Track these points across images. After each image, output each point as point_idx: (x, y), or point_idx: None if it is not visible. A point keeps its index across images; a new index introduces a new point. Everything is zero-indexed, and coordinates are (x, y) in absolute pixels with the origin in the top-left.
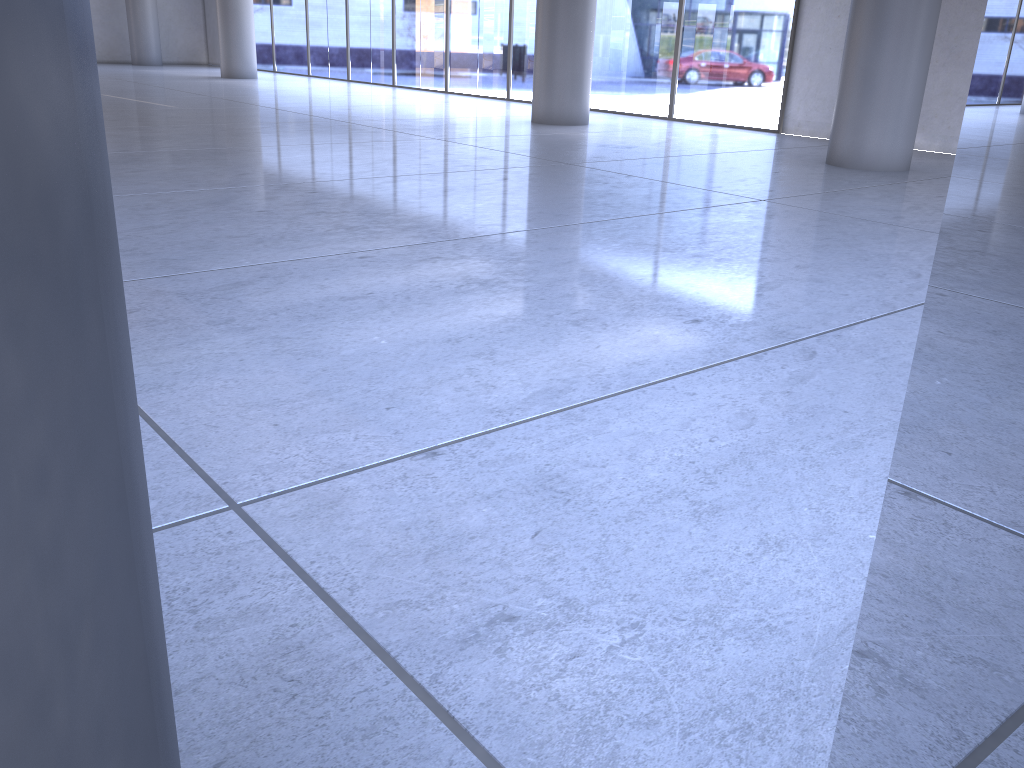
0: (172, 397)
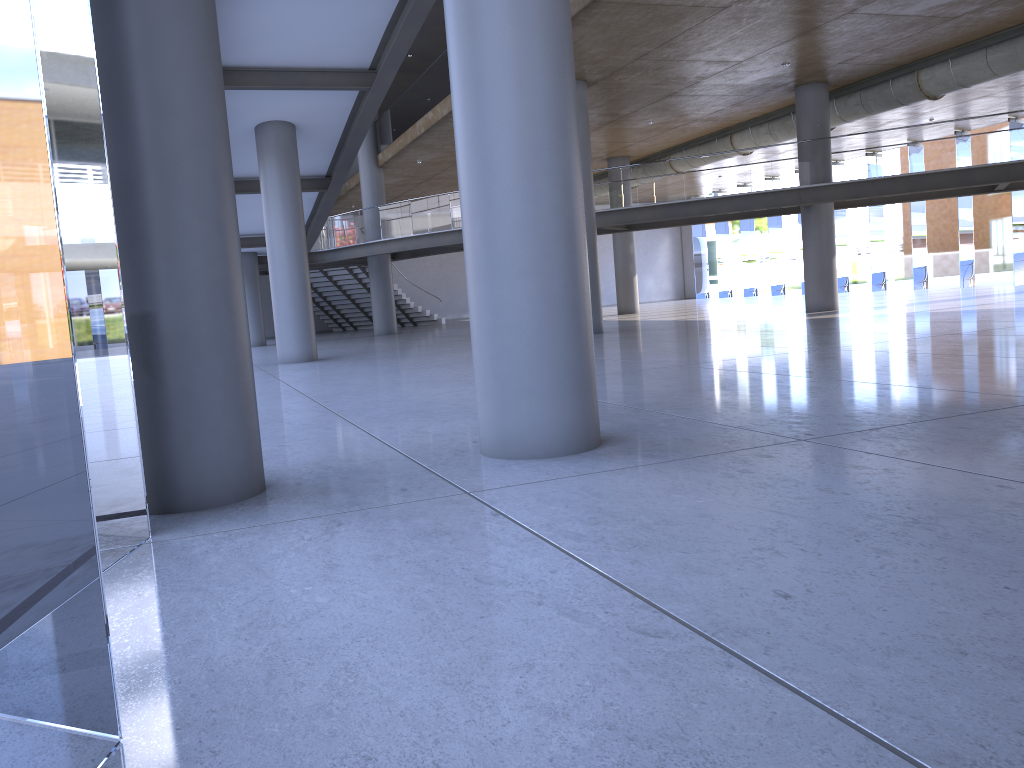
0: (602, 476)
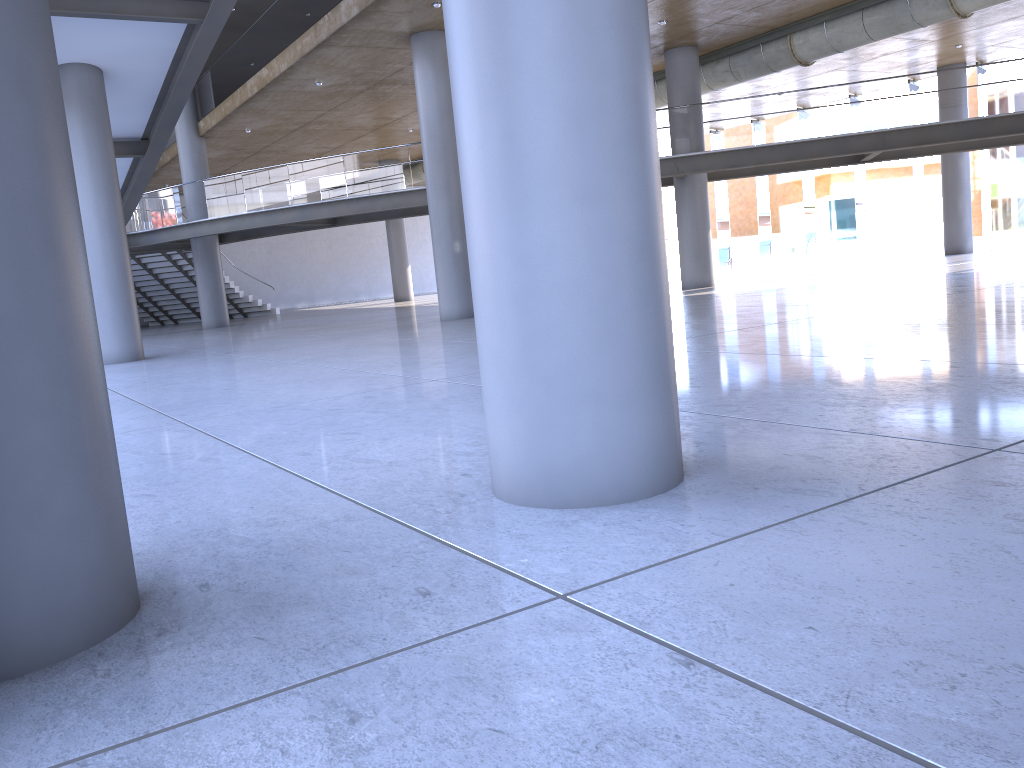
0: (775, 540)
